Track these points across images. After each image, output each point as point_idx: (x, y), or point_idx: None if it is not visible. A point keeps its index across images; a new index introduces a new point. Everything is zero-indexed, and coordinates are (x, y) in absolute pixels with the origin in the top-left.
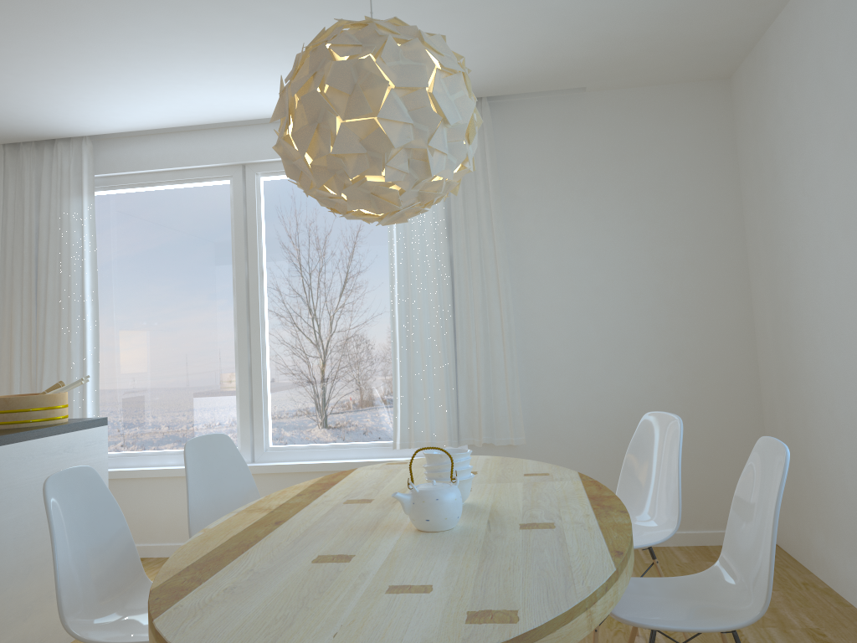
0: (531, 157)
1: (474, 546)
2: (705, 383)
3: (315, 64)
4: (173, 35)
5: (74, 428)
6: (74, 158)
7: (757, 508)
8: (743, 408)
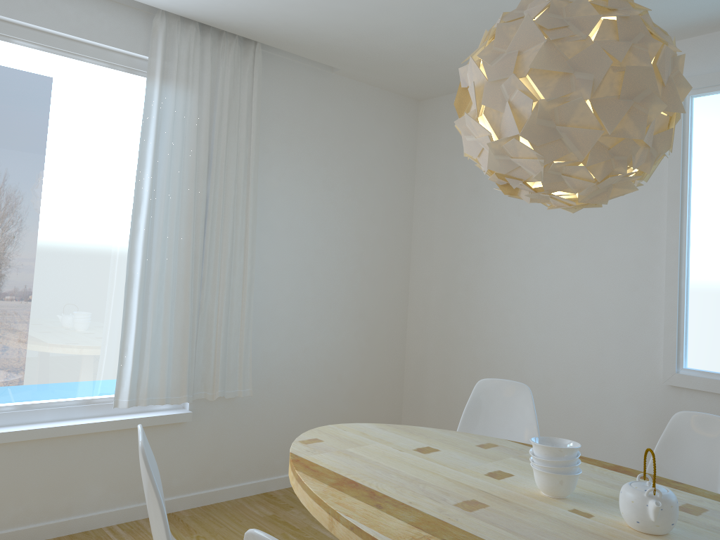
0: (284, 116)
1: None
2: (376, 338)
3: (629, 35)
4: None
5: None
6: None
7: (688, 464)
8: (395, 360)
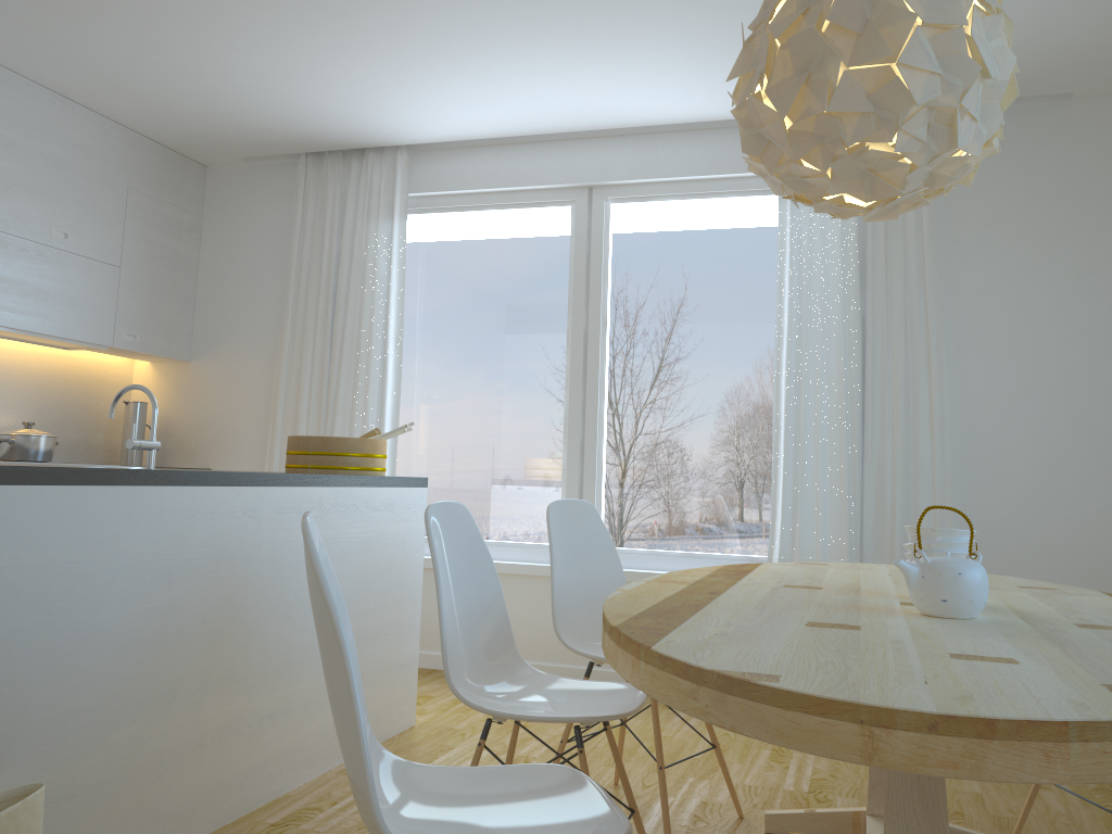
0: (985, 188)
1: (1028, 634)
2: None
3: None
4: (549, 5)
5: (396, 483)
6: (386, 172)
7: None
8: None
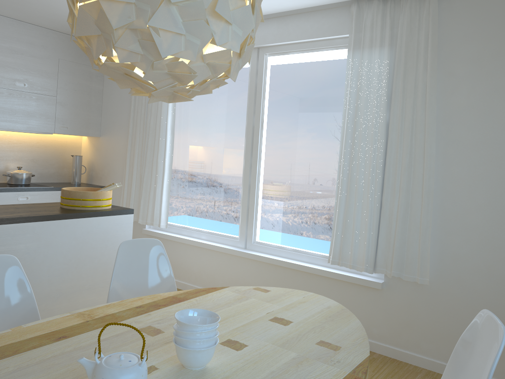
0: (472, 39)
1: None
2: None
3: None
4: None
5: (104, 214)
6: None
7: None
8: None
